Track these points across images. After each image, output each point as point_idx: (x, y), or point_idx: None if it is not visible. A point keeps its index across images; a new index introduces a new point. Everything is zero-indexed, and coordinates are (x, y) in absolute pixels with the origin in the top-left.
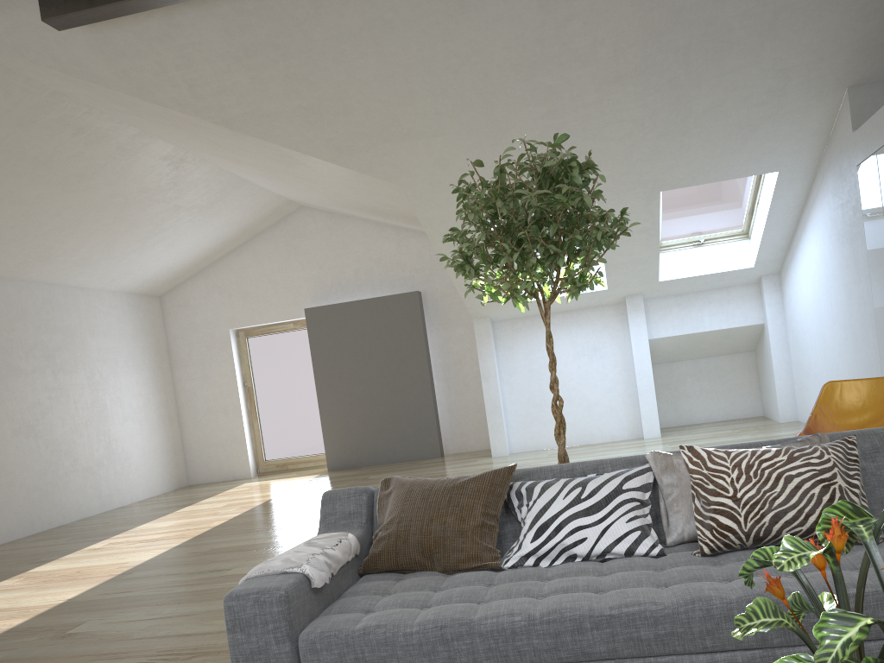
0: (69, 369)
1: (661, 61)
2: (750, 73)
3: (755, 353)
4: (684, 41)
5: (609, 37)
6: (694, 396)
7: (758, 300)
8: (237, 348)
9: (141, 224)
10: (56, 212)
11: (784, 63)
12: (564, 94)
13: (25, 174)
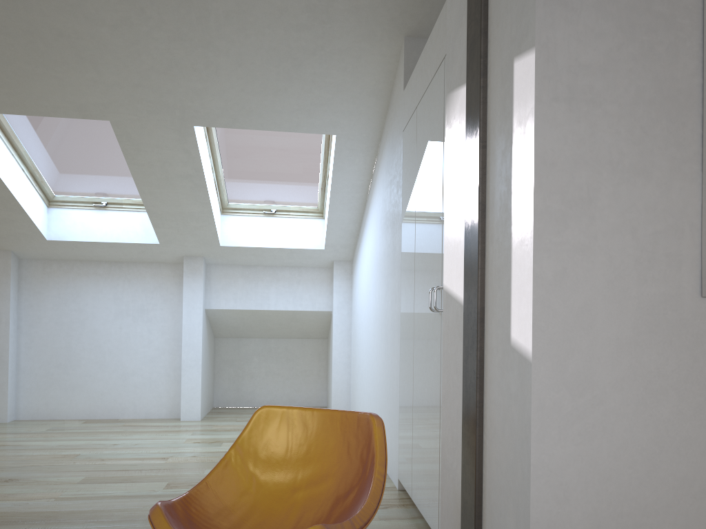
0: None
1: None
2: None
3: (328, 341)
4: None
5: None
6: (259, 377)
7: (329, 286)
8: None
9: None
10: None
11: None
12: None
13: None
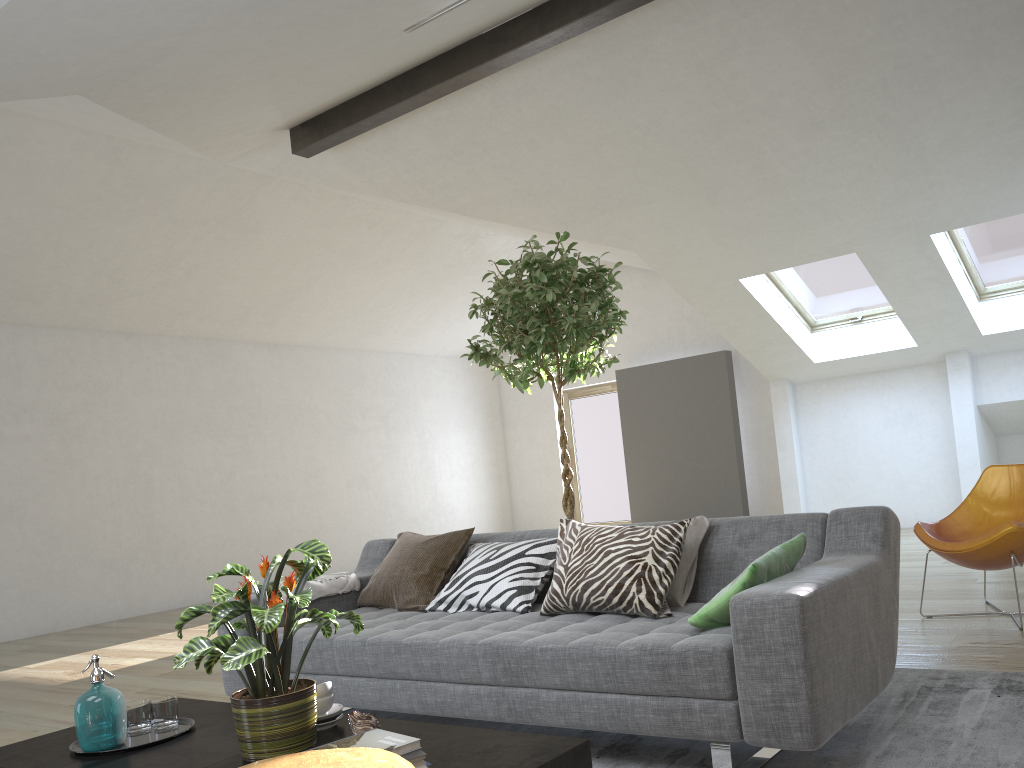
0: (401, 429)
1: (859, 102)
2: (979, 98)
3: None
4: (875, 77)
5: (786, 87)
6: None
7: None
8: None
9: (454, 295)
10: (375, 292)
11: (1018, 81)
12: (763, 148)
13: (339, 264)
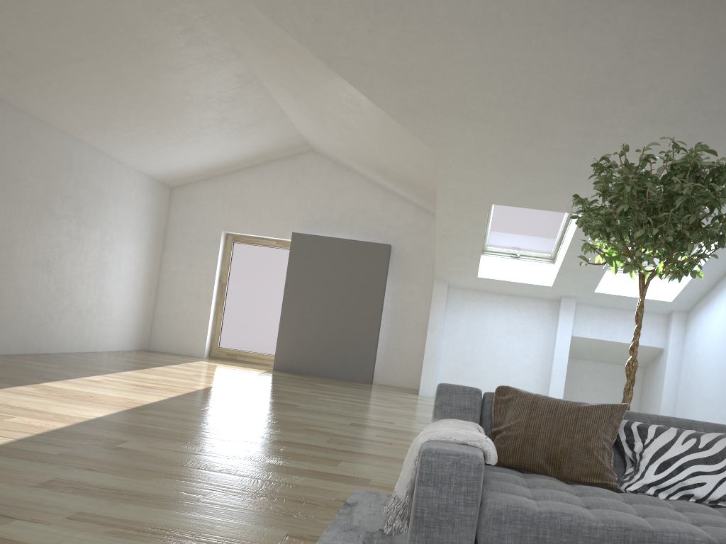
0: (90, 225)
1: (691, 118)
2: None
3: (644, 370)
4: (717, 108)
5: (663, 87)
6: (587, 391)
7: (664, 329)
8: (223, 248)
9: (190, 123)
10: (134, 92)
11: None
12: (604, 121)
13: (128, 52)
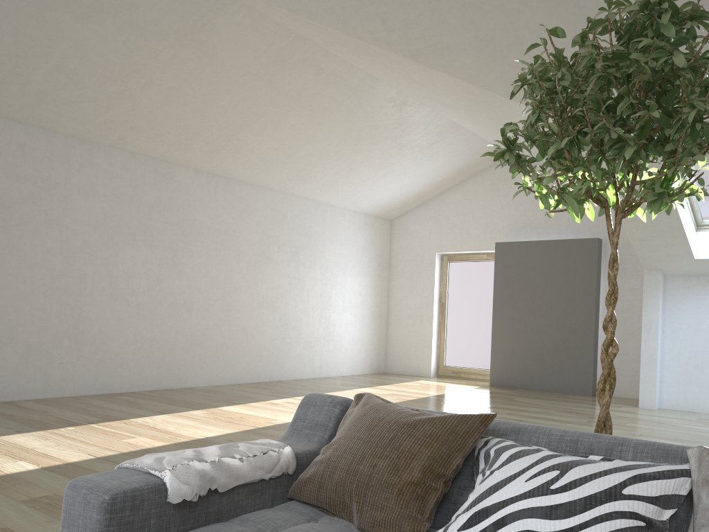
0: (308, 265)
1: None
2: None
3: None
4: None
5: None
6: None
7: None
8: (440, 269)
9: (373, 156)
10: (307, 140)
11: None
12: None
13: (282, 106)
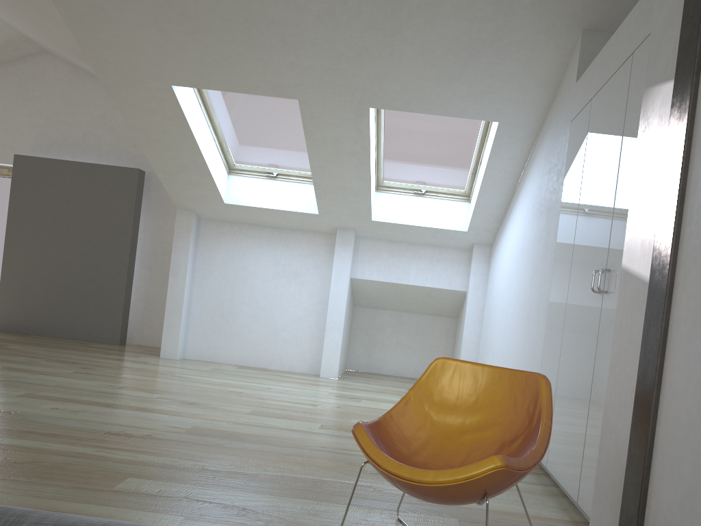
0: None
1: None
2: None
3: (457, 320)
4: None
5: None
6: (390, 347)
7: (466, 267)
8: None
9: None
10: None
11: None
12: None
13: None
